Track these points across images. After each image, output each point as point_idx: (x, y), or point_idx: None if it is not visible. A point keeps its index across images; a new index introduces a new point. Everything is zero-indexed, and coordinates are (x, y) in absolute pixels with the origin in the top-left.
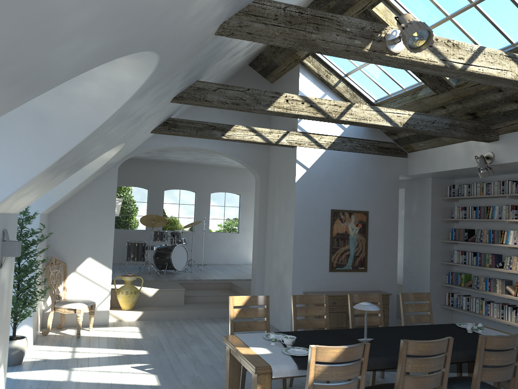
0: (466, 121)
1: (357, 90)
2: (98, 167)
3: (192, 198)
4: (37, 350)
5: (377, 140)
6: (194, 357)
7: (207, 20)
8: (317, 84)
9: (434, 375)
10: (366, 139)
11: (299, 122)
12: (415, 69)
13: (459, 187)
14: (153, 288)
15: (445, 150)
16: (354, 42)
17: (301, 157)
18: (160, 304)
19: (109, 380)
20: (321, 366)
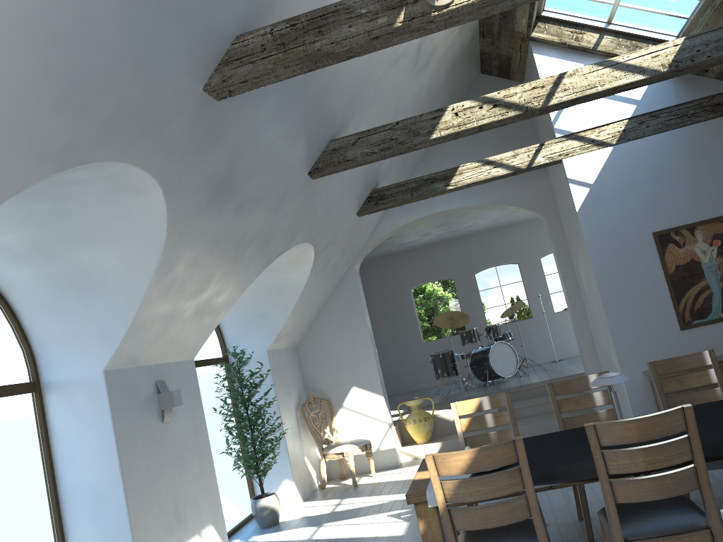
0: None
1: (638, 36)
2: (305, 279)
3: (516, 273)
4: (303, 507)
5: (706, 96)
6: None
7: (147, 102)
8: (567, 57)
9: (671, 473)
10: (684, 102)
11: (555, 124)
12: (508, 6)
13: None
14: None
15: None
16: (377, 23)
17: (574, 172)
18: None
19: (351, 534)
20: (450, 483)
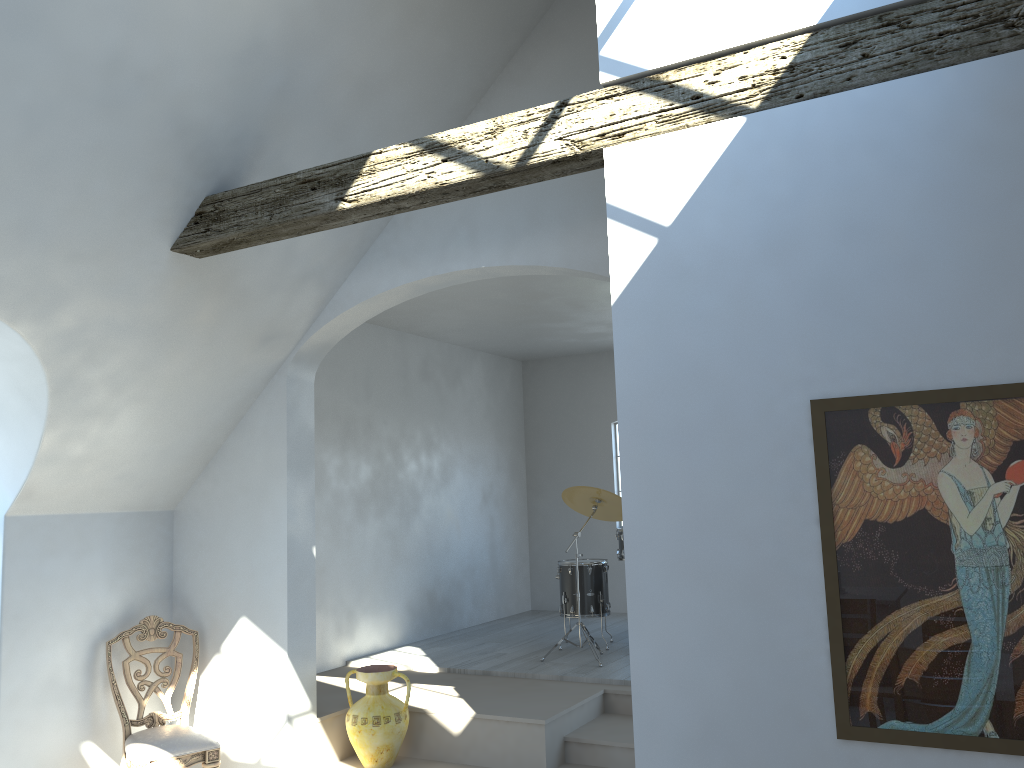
0: None
1: None
2: (44, 381)
3: None
4: None
5: None
6: None
7: None
8: None
9: None
10: None
11: (604, 45)
12: None
13: None
14: (469, 708)
15: None
16: None
17: (626, 187)
18: (482, 762)
19: None
20: None
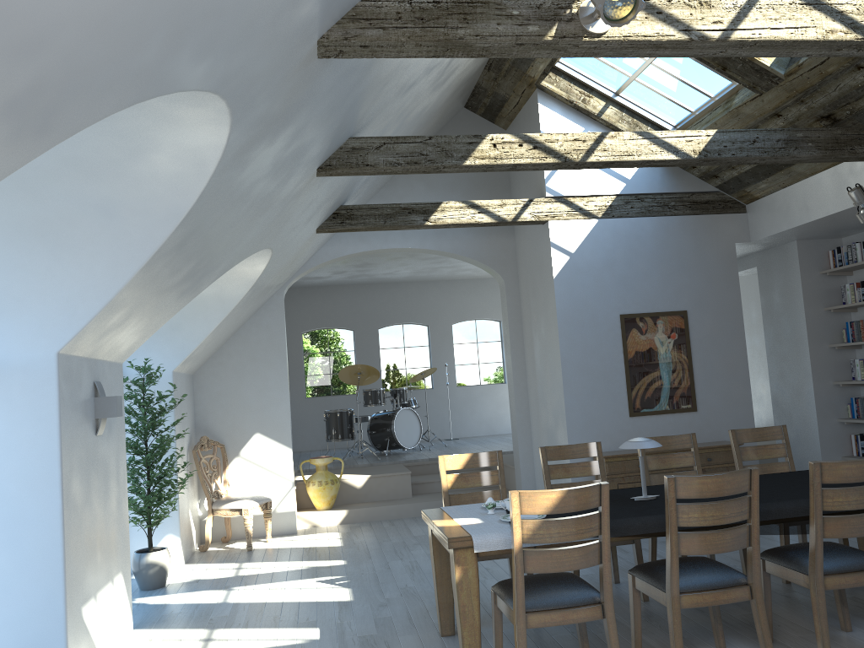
0: (816, 131)
1: (640, 115)
2: (244, 293)
3: (423, 335)
4: (189, 569)
5: (687, 191)
6: (413, 564)
7: (279, 37)
8: (570, 116)
9: (731, 529)
10: (667, 192)
11: (547, 182)
12: (645, 54)
13: (847, 249)
14: (361, 475)
15: (803, 188)
16: (527, 29)
17: (557, 237)
18: (375, 499)
19: (281, 598)
20: (531, 522)
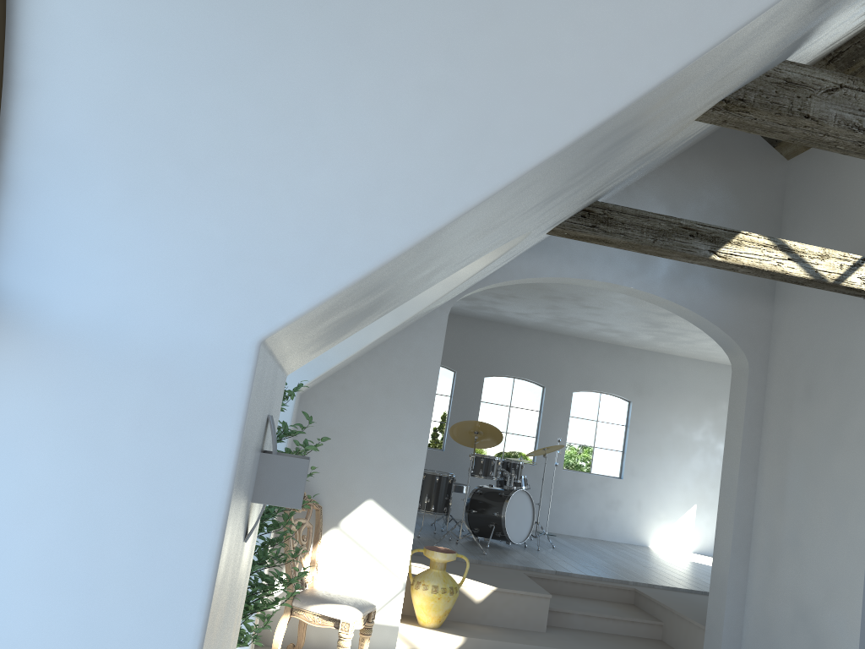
0: None
1: None
2: (437, 296)
3: (535, 397)
4: None
5: None
6: None
7: None
8: None
9: None
10: None
11: None
12: None
13: None
14: (482, 583)
15: None
16: None
17: None
18: (496, 623)
19: None
20: None
